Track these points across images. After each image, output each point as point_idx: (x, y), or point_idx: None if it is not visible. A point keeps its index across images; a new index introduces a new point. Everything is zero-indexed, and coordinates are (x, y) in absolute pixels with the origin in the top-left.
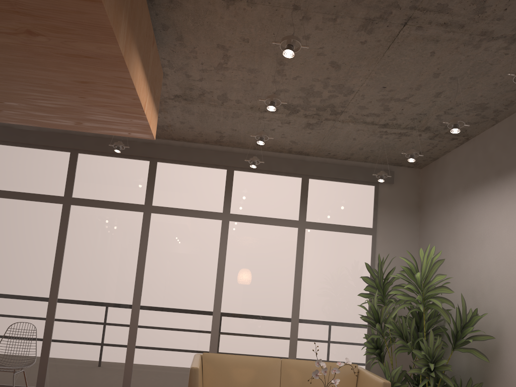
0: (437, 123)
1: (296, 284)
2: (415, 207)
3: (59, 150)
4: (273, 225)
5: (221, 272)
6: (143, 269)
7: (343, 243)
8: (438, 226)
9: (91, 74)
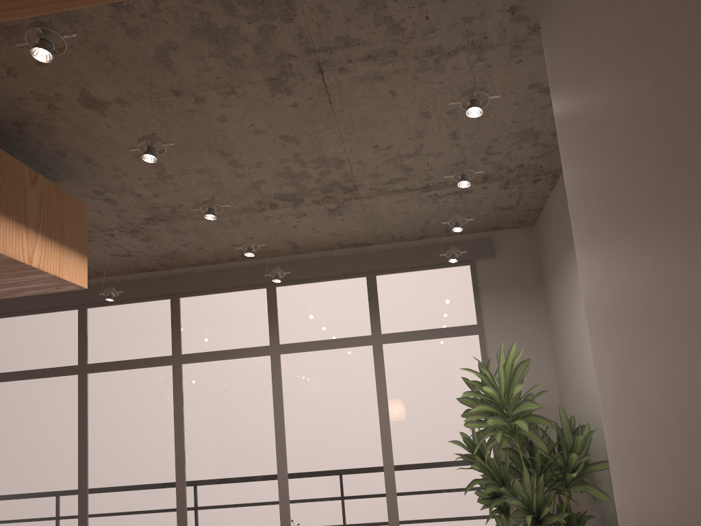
0: (492, 168)
1: (382, 423)
2: (536, 281)
3: (65, 309)
4: (339, 348)
5: (280, 425)
6: (182, 438)
7: (438, 353)
8: (558, 304)
9: None
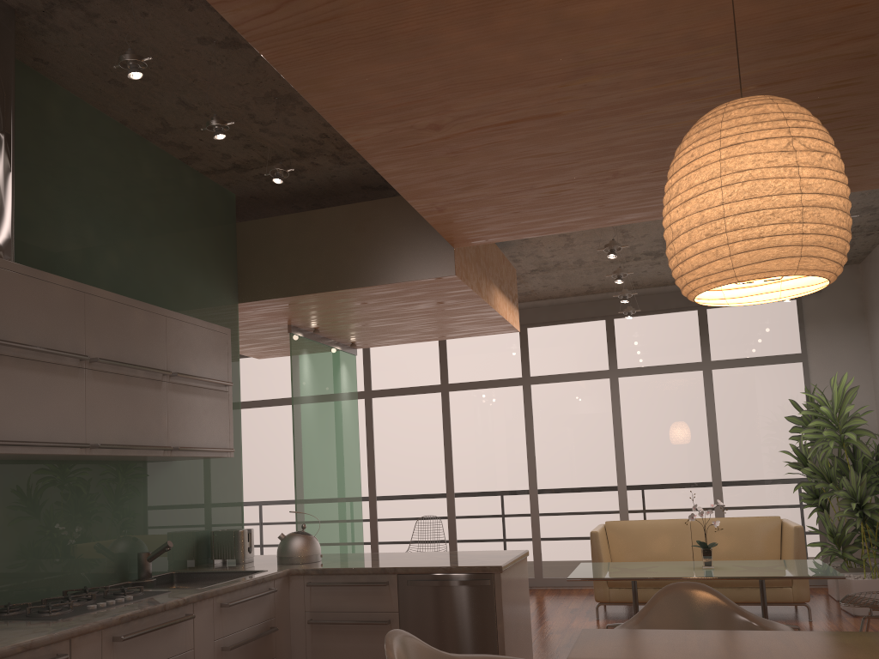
0: None
1: (711, 437)
2: (859, 315)
3: None
4: (671, 373)
5: (619, 437)
6: (533, 447)
7: (764, 378)
8: None
9: (465, 312)
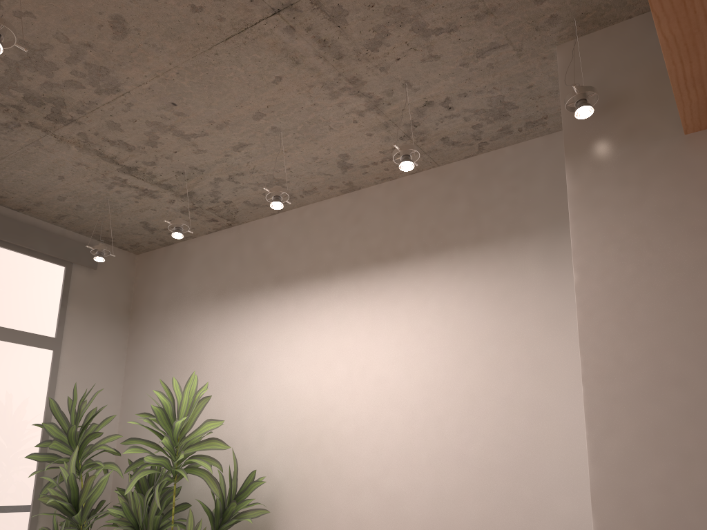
0: (208, 191)
1: None
2: (125, 312)
3: None
4: None
5: None
6: None
7: None
8: (166, 344)
9: None
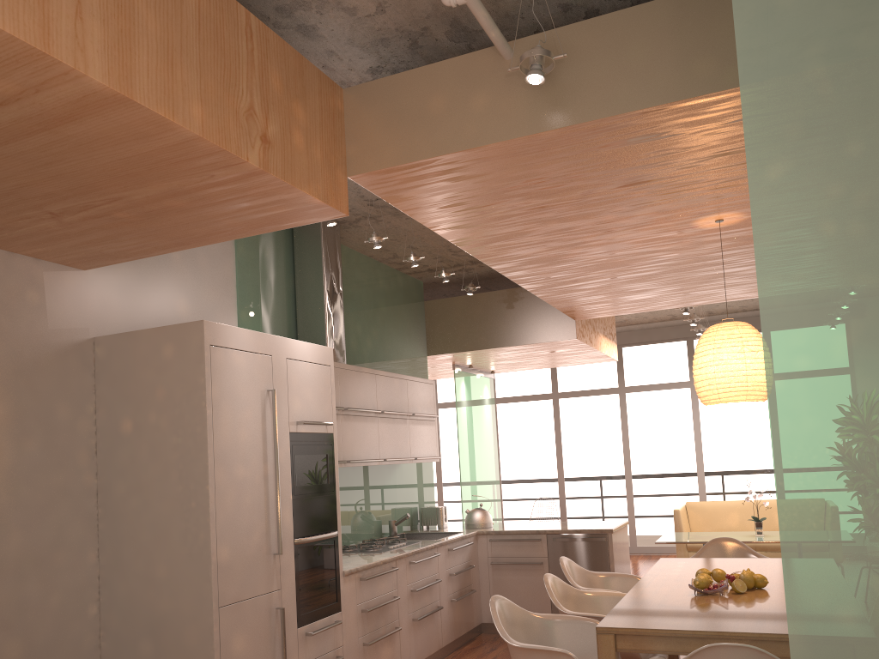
0: None
1: None
2: None
3: None
4: None
5: (698, 435)
6: (628, 442)
7: None
8: None
9: (579, 353)
